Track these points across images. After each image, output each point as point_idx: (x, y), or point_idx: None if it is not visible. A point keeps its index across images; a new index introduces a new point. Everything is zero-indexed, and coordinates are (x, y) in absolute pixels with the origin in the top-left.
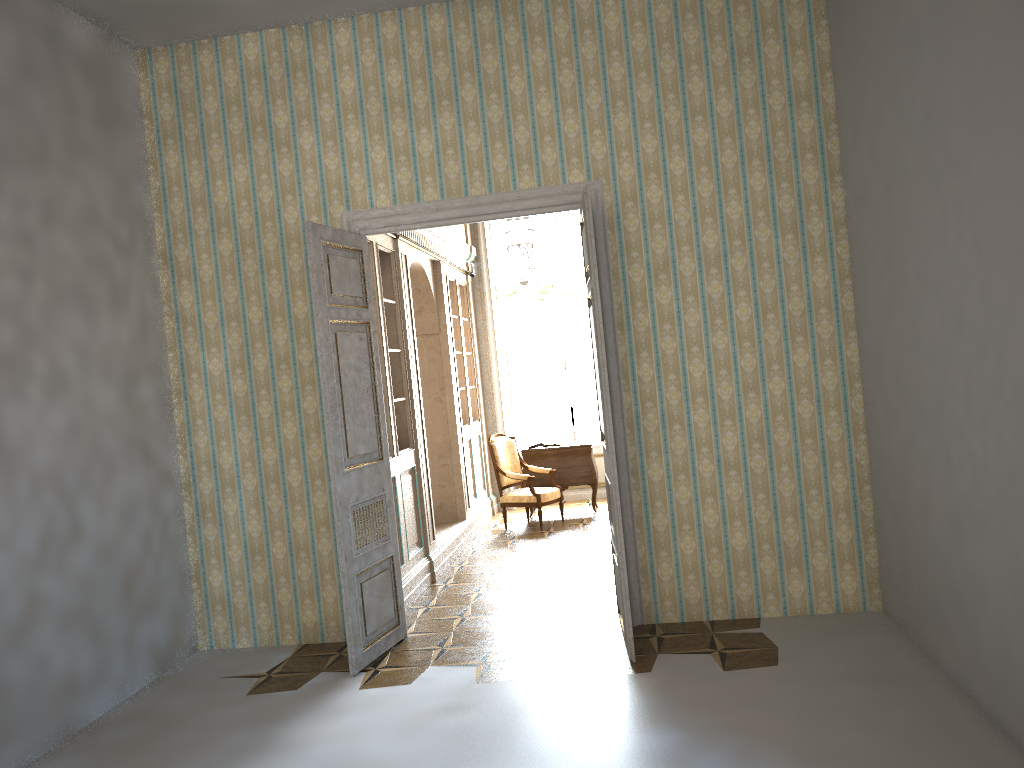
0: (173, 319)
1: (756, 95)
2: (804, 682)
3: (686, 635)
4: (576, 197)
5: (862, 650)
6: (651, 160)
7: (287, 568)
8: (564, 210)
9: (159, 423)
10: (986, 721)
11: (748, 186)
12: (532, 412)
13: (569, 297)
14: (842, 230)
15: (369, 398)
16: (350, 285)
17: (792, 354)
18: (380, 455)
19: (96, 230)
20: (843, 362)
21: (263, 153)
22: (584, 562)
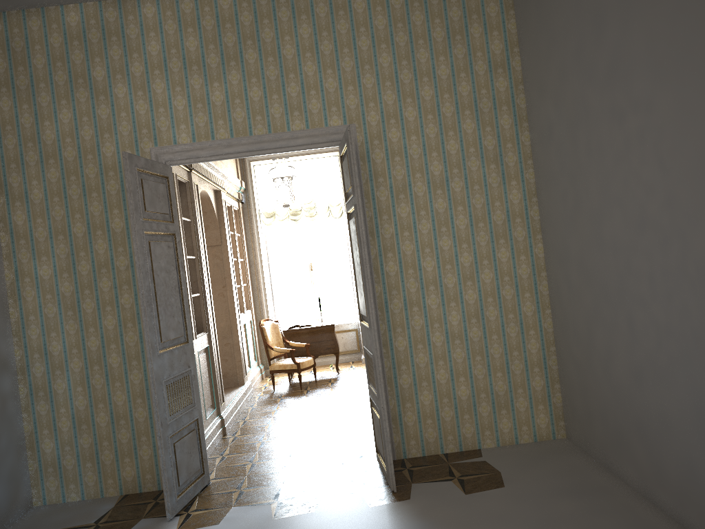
0: (8, 234)
1: (466, 63)
2: (528, 499)
3: (429, 466)
4: (336, 136)
5: (562, 470)
6: (391, 109)
7: (109, 434)
8: (327, 146)
9: None
10: (671, 522)
11: (462, 129)
12: (288, 302)
13: (314, 218)
14: (529, 162)
15: (176, 294)
16: (160, 204)
17: (497, 252)
18: (186, 339)
19: None
20: (533, 257)
21: (84, 100)
22: (338, 412)
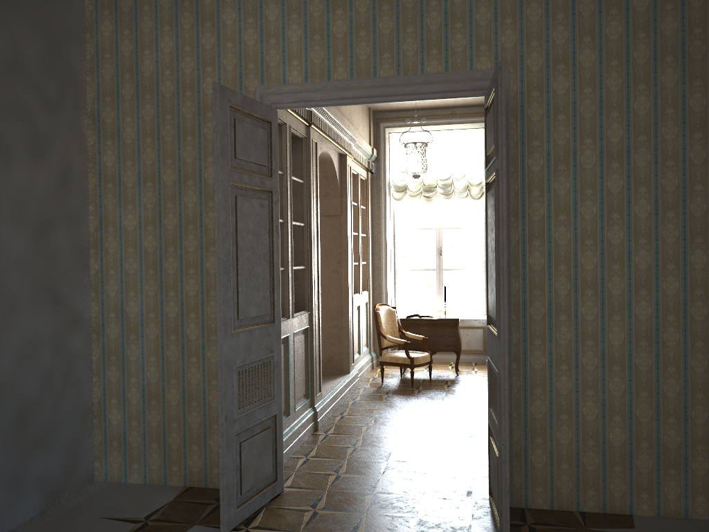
0: (96, 176)
1: None
2: None
3: (558, 528)
4: (482, 83)
5: None
6: (561, 51)
7: (179, 414)
8: (469, 96)
9: (73, 270)
10: None
11: (659, 82)
12: (411, 287)
13: (449, 196)
14: None
15: (265, 263)
16: (256, 153)
17: (690, 255)
18: (272, 318)
19: (19, 80)
20: None
21: (188, 26)
22: (450, 425)
